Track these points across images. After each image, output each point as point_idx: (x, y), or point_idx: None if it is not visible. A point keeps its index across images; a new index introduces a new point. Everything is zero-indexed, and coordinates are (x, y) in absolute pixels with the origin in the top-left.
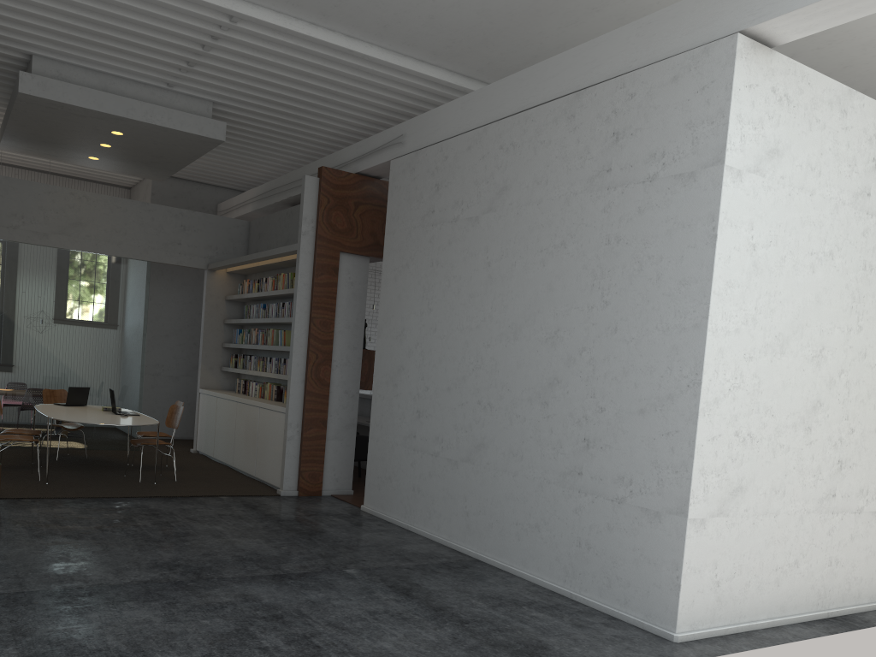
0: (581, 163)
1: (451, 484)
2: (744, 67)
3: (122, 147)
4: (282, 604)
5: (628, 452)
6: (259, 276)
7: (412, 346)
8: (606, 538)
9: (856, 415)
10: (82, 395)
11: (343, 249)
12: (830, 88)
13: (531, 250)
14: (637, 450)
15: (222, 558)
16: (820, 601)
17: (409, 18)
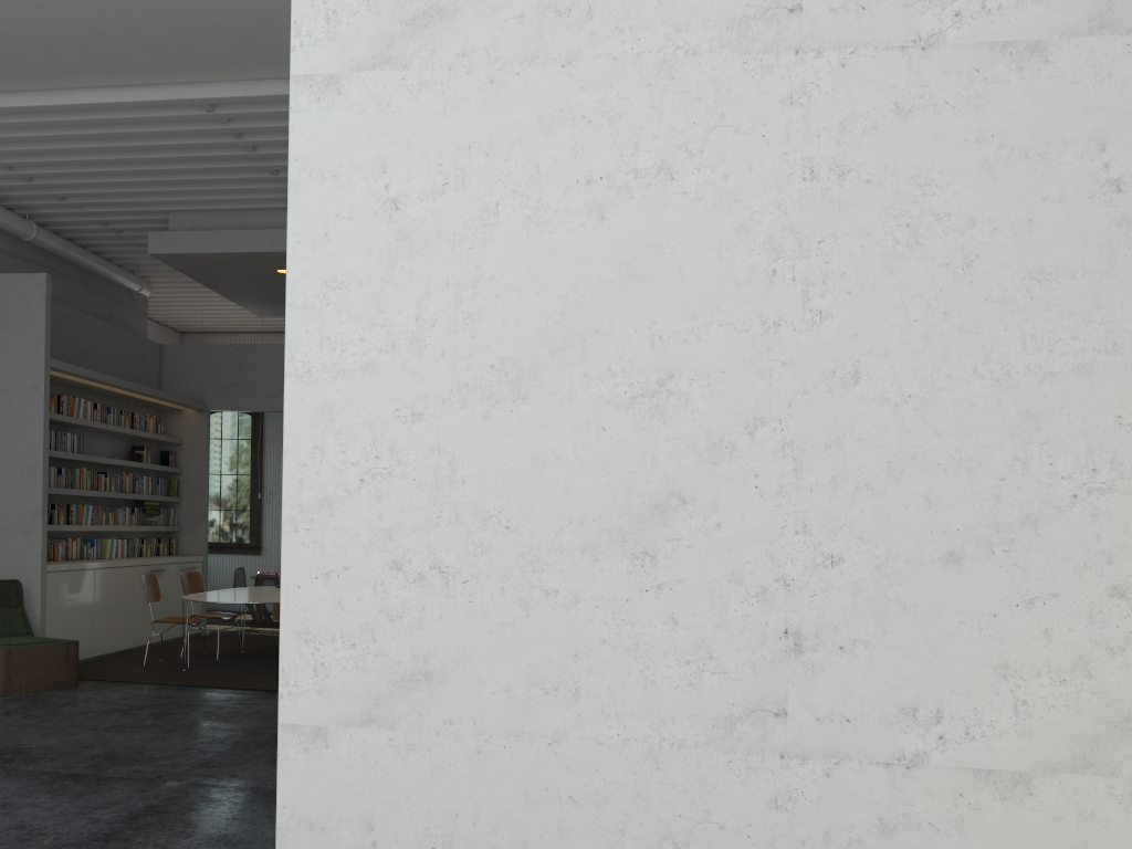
0: None
1: None
2: None
3: None
4: None
5: None
6: None
7: None
8: None
9: (845, 522)
10: None
11: None
12: None
13: None
14: None
15: (89, 751)
16: None
17: None
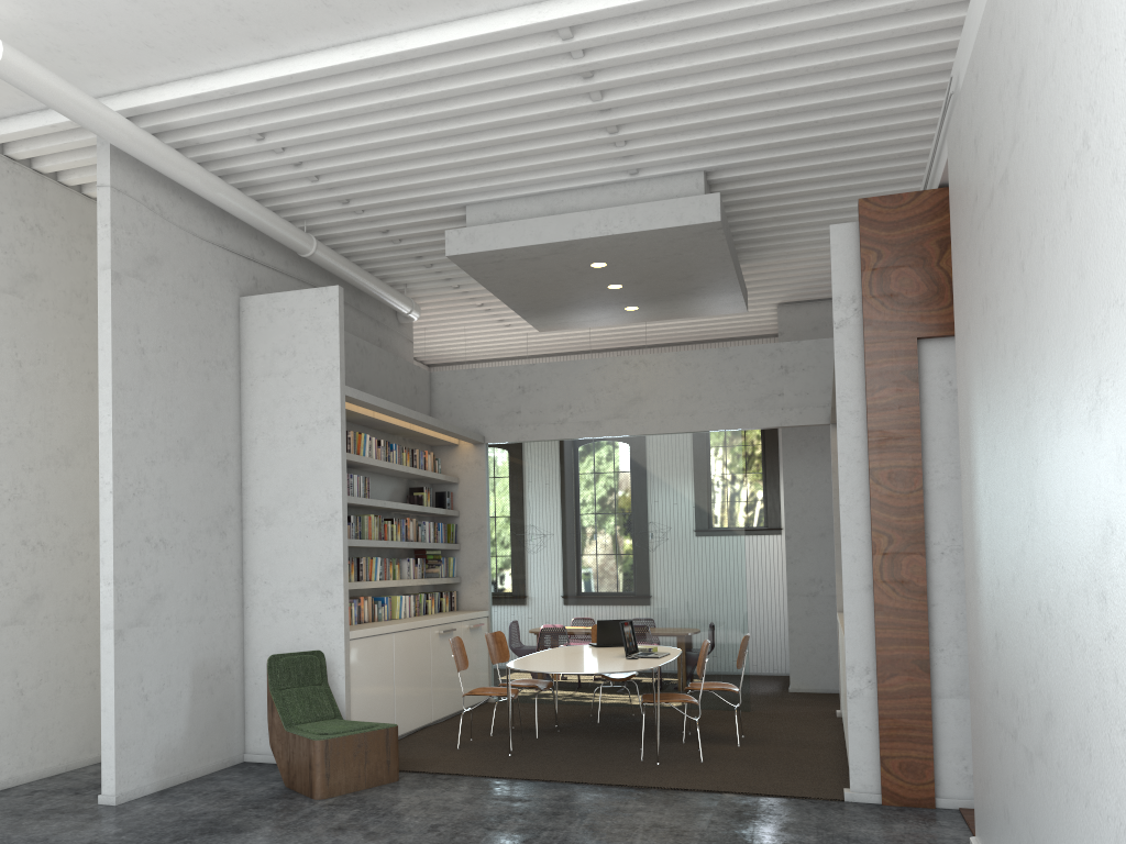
0: None
1: (1031, 811)
2: None
3: (633, 281)
4: None
5: None
6: None
7: (982, 492)
8: None
9: None
10: (620, 631)
11: (923, 332)
12: None
13: (1055, 192)
14: None
15: None
16: None
17: None
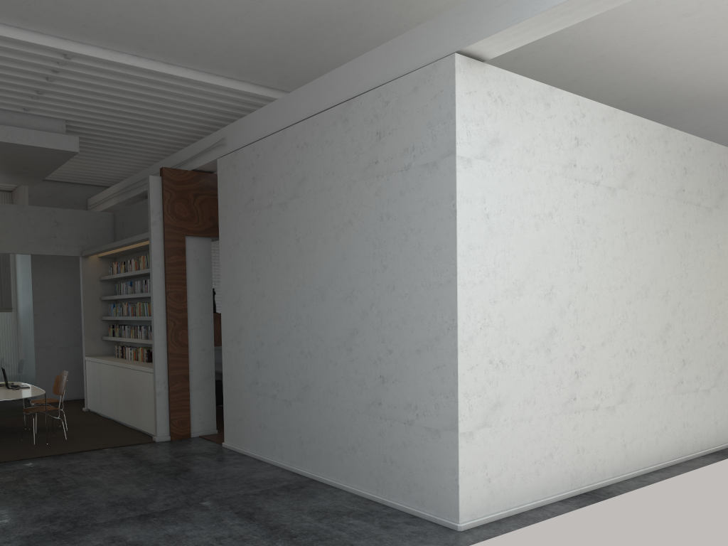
0: (356, 157)
1: (288, 420)
2: (463, 78)
3: None
4: (144, 541)
5: (412, 384)
6: (126, 258)
7: (248, 309)
8: (403, 453)
9: (585, 335)
10: None
11: (188, 233)
12: (534, 88)
13: (327, 227)
14: (418, 382)
15: (98, 505)
16: (574, 482)
17: (213, 47)
